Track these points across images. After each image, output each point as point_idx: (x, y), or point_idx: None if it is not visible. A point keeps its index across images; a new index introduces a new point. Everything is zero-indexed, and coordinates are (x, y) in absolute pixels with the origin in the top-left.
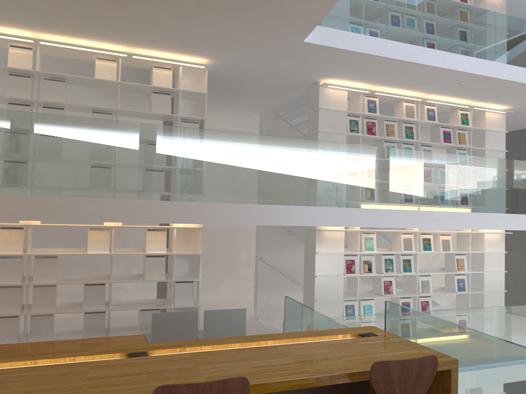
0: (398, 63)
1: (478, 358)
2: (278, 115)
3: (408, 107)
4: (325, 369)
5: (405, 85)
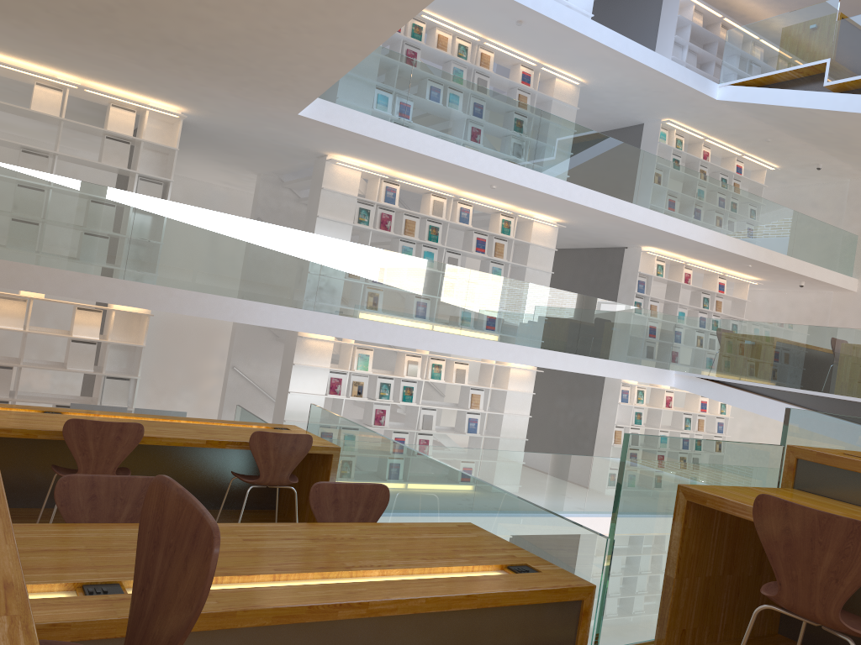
0: (413, 154)
1: (353, 445)
2: (283, 181)
3: (436, 202)
4: (218, 437)
5: (431, 177)
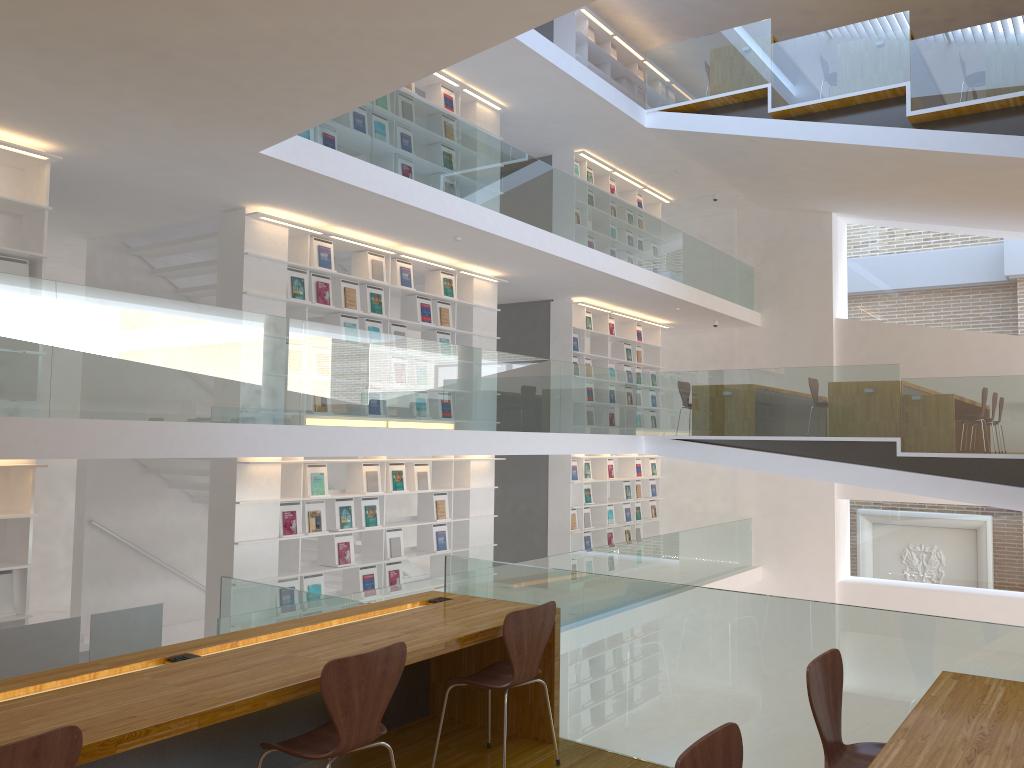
0: (385, 202)
1: (584, 601)
2: (128, 246)
3: (375, 263)
4: (444, 634)
5: (378, 230)
